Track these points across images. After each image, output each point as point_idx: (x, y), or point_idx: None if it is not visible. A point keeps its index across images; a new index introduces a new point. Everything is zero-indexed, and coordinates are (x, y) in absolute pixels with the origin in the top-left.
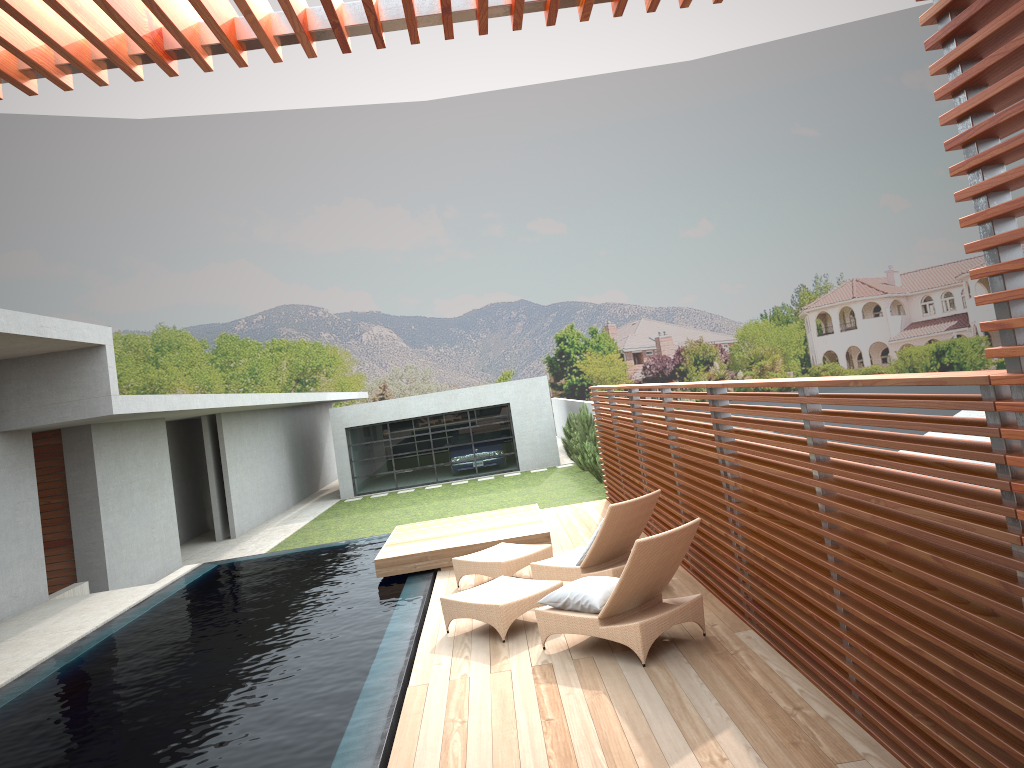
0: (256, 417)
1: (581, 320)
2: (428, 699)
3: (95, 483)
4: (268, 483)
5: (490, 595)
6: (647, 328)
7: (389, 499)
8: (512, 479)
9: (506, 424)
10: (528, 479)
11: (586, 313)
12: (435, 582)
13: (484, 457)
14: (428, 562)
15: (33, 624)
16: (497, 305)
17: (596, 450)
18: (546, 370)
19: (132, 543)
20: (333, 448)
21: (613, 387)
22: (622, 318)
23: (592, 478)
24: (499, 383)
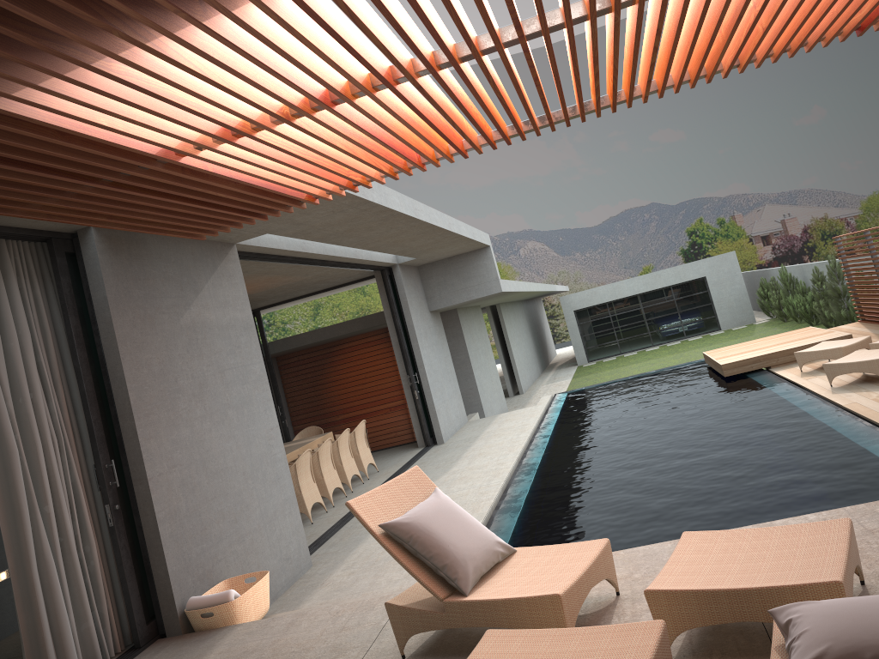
0: (513, 307)
1: (708, 213)
2: (867, 406)
3: (465, 348)
4: (527, 356)
5: (861, 358)
6: (772, 212)
7: (622, 360)
8: (721, 335)
9: (704, 294)
10: (736, 333)
11: (712, 207)
12: (776, 373)
13: (689, 322)
14: (761, 363)
15: (483, 429)
16: (631, 210)
17: (805, 300)
18: (682, 261)
19: (487, 390)
20: (548, 333)
21: (877, 227)
22: (747, 207)
23: (799, 325)
24: (694, 261)
